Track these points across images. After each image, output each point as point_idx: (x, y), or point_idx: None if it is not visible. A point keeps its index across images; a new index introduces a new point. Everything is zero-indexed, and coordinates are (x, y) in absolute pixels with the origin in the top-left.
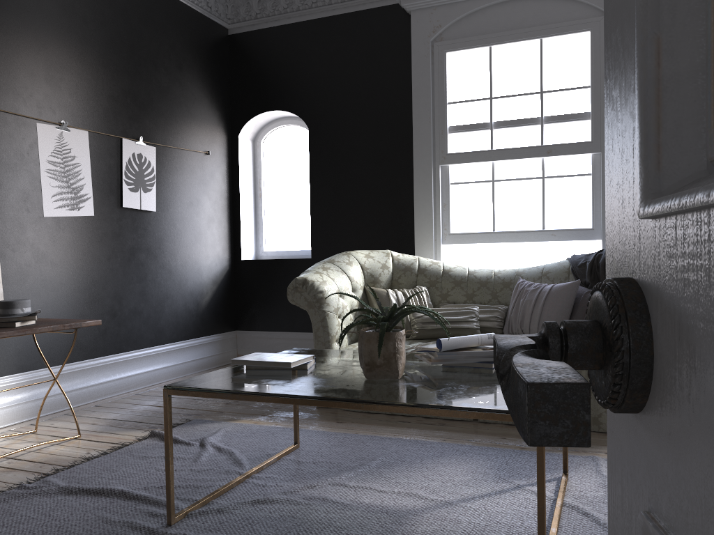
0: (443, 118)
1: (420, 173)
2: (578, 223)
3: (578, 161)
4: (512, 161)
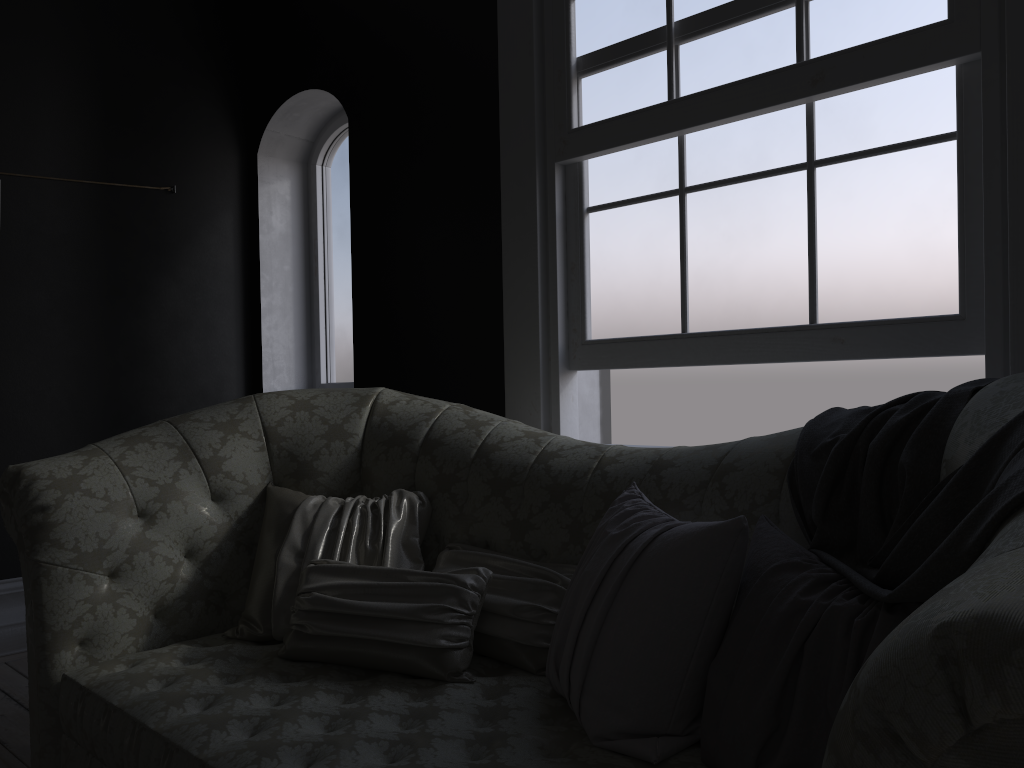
0: (561, 39)
1: (514, 189)
2: (917, 302)
3: (916, 97)
4: (730, 127)
